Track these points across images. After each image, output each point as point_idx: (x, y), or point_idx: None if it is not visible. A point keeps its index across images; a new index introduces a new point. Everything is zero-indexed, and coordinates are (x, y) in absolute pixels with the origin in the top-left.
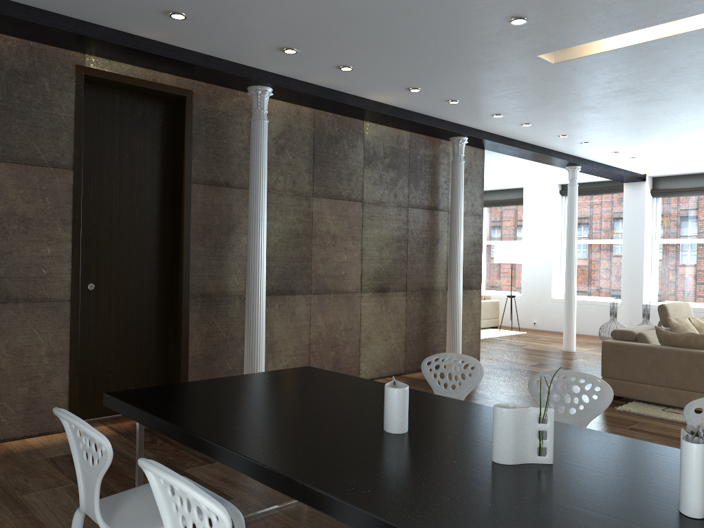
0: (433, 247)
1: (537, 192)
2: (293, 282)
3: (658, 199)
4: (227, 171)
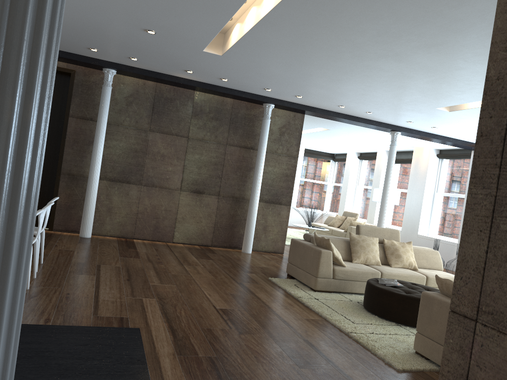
0: (246, 172)
1: (420, 154)
2: (129, 177)
3: None
4: (92, 112)
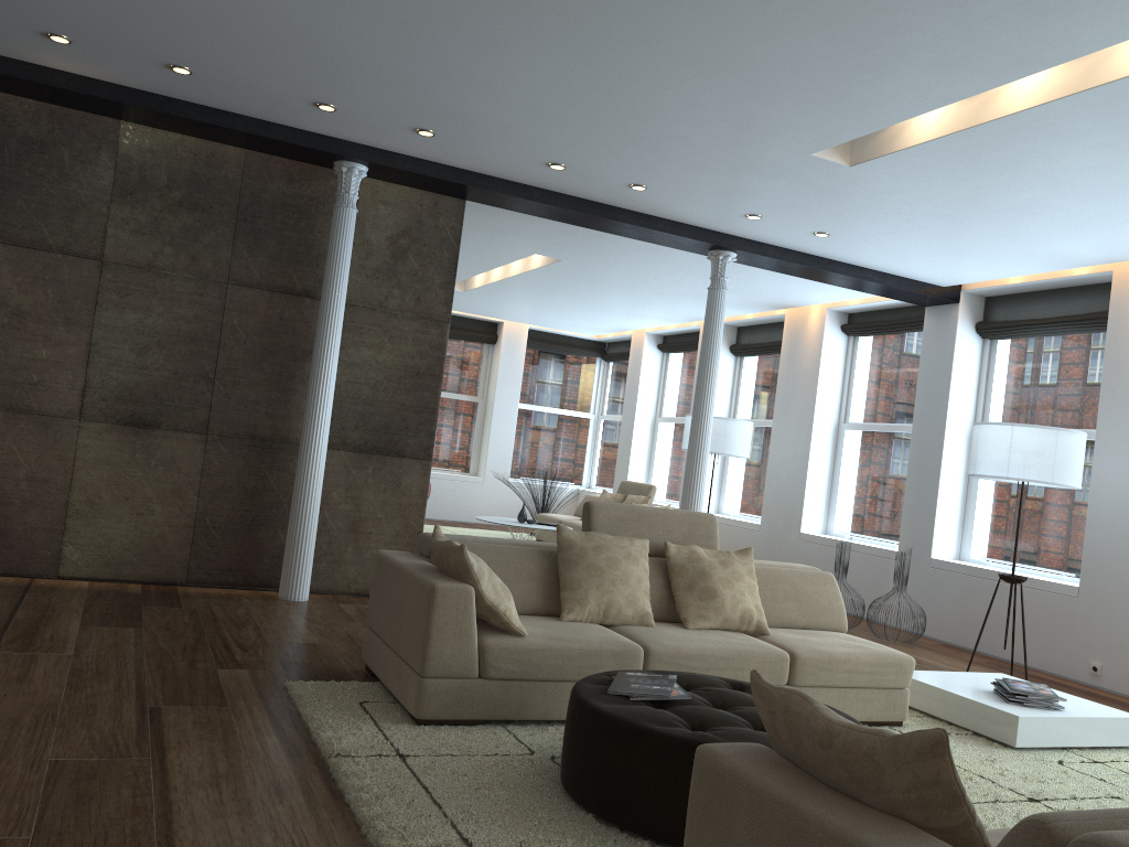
0: (293, 363)
1: (801, 327)
2: None
3: (995, 342)
4: None
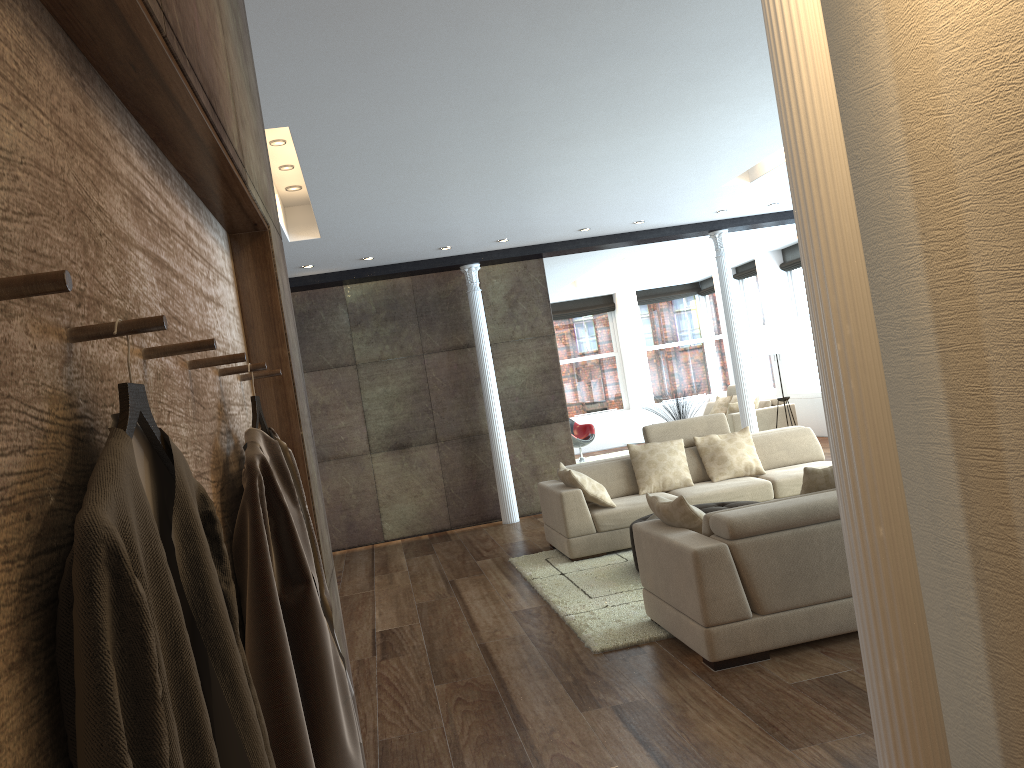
0: (472, 388)
1: None
2: None
3: None
4: None
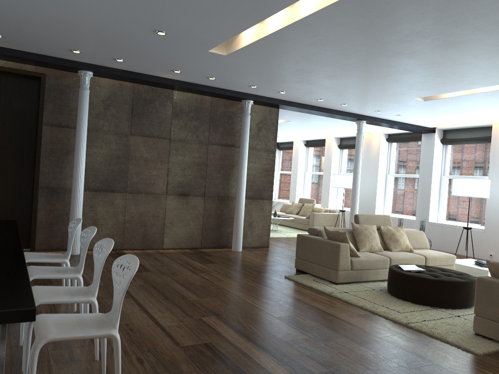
0: (229, 170)
1: (371, 139)
2: (113, 185)
3: (447, 146)
4: (68, 119)
